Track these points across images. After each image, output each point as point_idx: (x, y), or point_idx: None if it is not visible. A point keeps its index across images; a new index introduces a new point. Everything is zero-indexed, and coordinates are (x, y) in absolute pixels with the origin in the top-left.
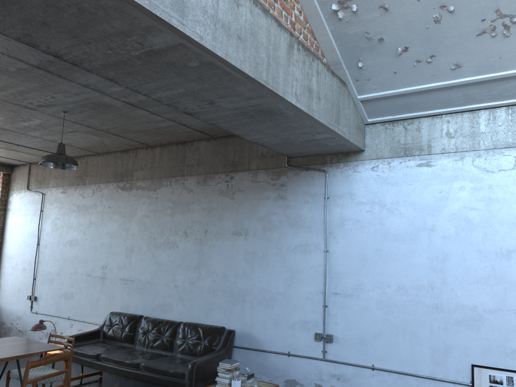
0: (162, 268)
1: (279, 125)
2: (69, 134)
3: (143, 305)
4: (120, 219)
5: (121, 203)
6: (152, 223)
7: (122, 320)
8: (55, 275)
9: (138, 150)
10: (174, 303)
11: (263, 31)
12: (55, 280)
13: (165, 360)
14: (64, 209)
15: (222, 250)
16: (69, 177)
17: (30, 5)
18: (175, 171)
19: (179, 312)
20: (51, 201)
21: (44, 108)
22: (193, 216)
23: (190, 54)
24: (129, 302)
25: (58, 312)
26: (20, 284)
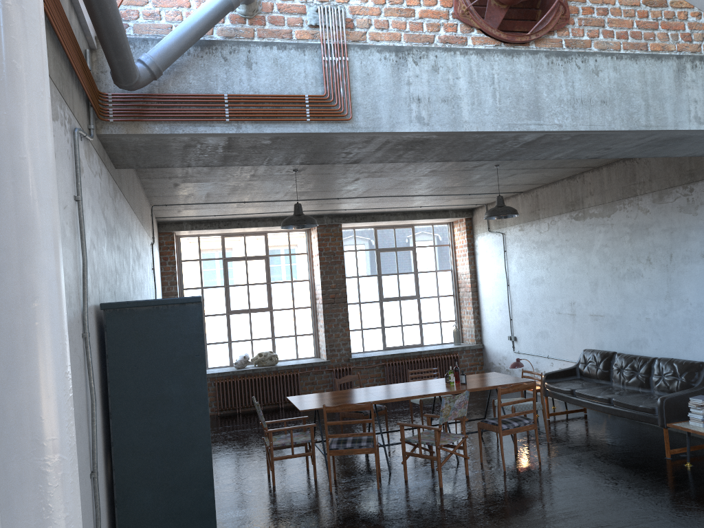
0: (630, 300)
1: (702, 142)
2: (509, 178)
3: (617, 341)
4: (578, 252)
5: (576, 235)
6: (611, 253)
7: (595, 357)
8: (528, 315)
9: (584, 174)
10: (648, 338)
11: (635, 78)
12: (529, 320)
13: (637, 396)
14: (524, 247)
15: (692, 276)
16: (523, 213)
17: (437, 149)
18: (626, 192)
19: (655, 347)
20: (511, 241)
21: (478, 167)
22: (653, 241)
23: (558, 136)
24: (602, 339)
25: (537, 351)
26: (500, 326)
